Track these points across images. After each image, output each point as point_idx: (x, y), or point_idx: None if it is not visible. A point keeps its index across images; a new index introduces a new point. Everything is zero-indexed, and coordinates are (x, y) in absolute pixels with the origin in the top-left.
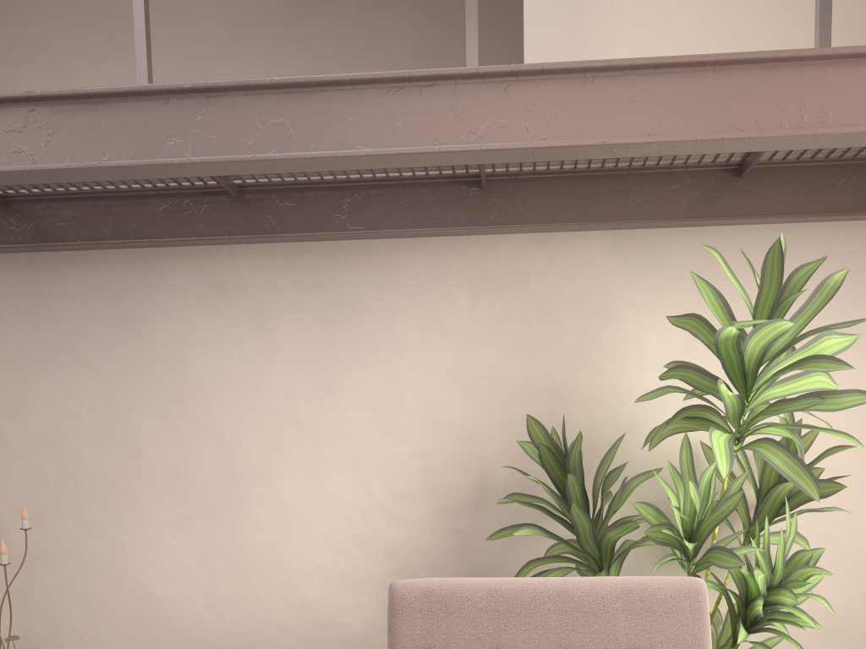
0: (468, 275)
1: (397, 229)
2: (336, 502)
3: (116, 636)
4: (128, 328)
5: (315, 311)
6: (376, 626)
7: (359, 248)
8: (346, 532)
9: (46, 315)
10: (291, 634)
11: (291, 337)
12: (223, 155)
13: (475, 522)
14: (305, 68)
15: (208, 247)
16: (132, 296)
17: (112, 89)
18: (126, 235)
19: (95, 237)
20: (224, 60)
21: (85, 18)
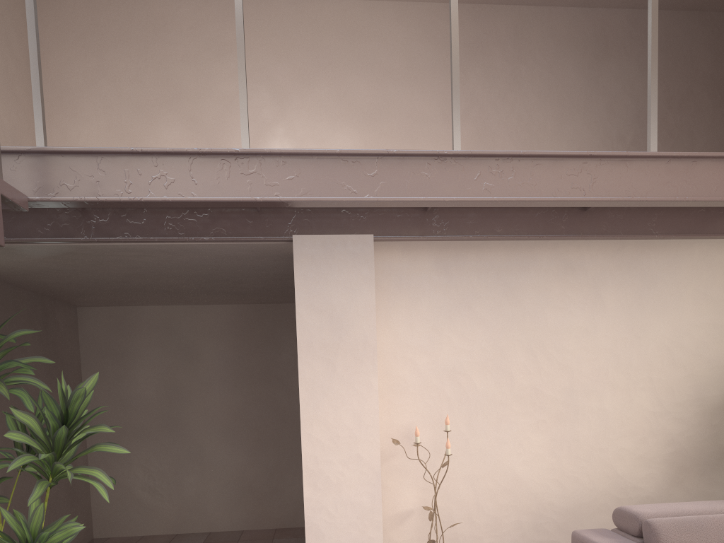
0: (723, 263)
1: (684, 233)
2: (639, 408)
3: (490, 504)
4: (508, 293)
5: (630, 284)
6: (661, 489)
7: (659, 245)
8: (644, 428)
9: (452, 284)
10: (607, 496)
11: (614, 301)
12: (698, 195)
13: (723, 419)
14: (464, 101)
15: (563, 241)
16: (511, 272)
17: (642, 154)
18: (511, 231)
19: (490, 232)
20: (405, 91)
21: (299, 52)
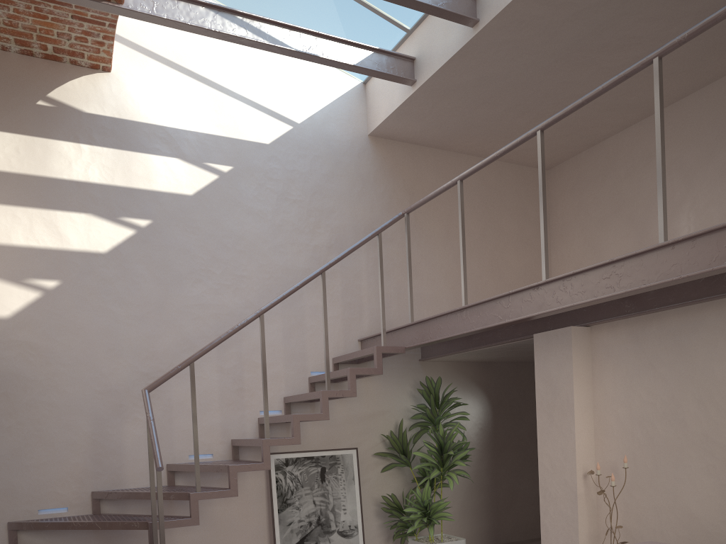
0: None
1: None
2: None
3: (671, 533)
4: (681, 352)
5: None
6: None
7: None
8: None
9: (640, 350)
10: None
11: None
12: (699, 269)
13: None
14: None
15: None
16: (684, 334)
17: (646, 249)
18: (681, 299)
19: (664, 303)
20: None
21: (704, 132)
